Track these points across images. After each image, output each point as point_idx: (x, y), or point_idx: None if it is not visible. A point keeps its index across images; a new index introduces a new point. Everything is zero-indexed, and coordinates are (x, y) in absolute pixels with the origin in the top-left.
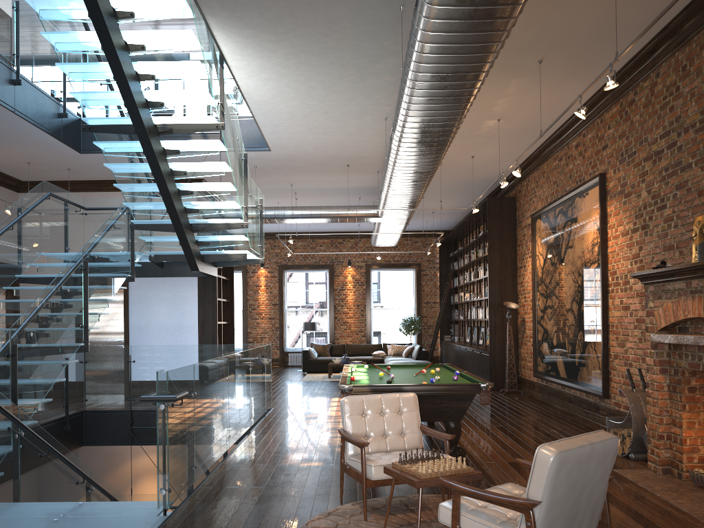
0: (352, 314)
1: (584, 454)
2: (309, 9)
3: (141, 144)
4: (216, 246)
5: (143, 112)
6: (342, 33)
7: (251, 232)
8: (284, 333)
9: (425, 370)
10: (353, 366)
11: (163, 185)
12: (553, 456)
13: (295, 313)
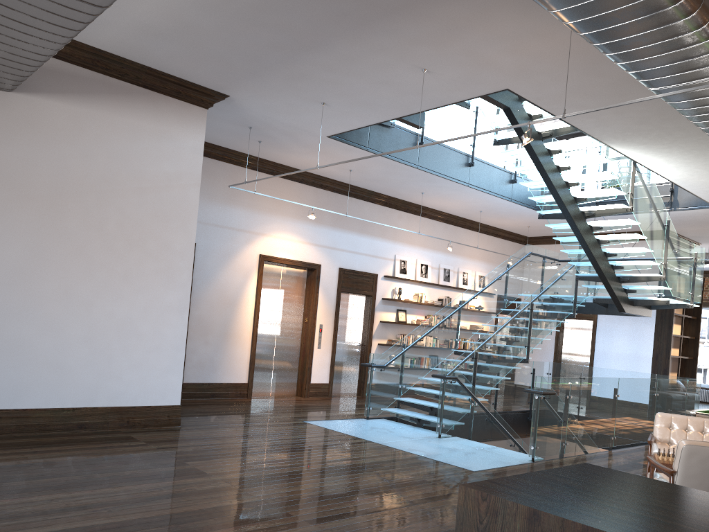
0: None
1: None
2: (680, 130)
3: (570, 226)
4: (640, 293)
5: (570, 207)
6: None
7: (676, 282)
8: None
9: None
10: None
11: (589, 252)
12: (683, 445)
13: None
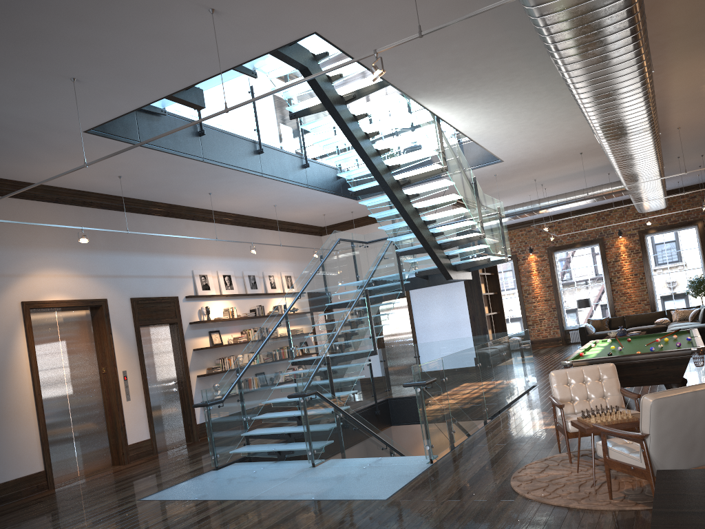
0: (630, 284)
1: (686, 399)
2: (489, 71)
3: (389, 198)
4: (463, 257)
5: (386, 176)
6: (523, 75)
7: (491, 239)
8: (562, 313)
9: (658, 339)
10: (598, 341)
11: (411, 222)
12: (651, 401)
13: (586, 287)
